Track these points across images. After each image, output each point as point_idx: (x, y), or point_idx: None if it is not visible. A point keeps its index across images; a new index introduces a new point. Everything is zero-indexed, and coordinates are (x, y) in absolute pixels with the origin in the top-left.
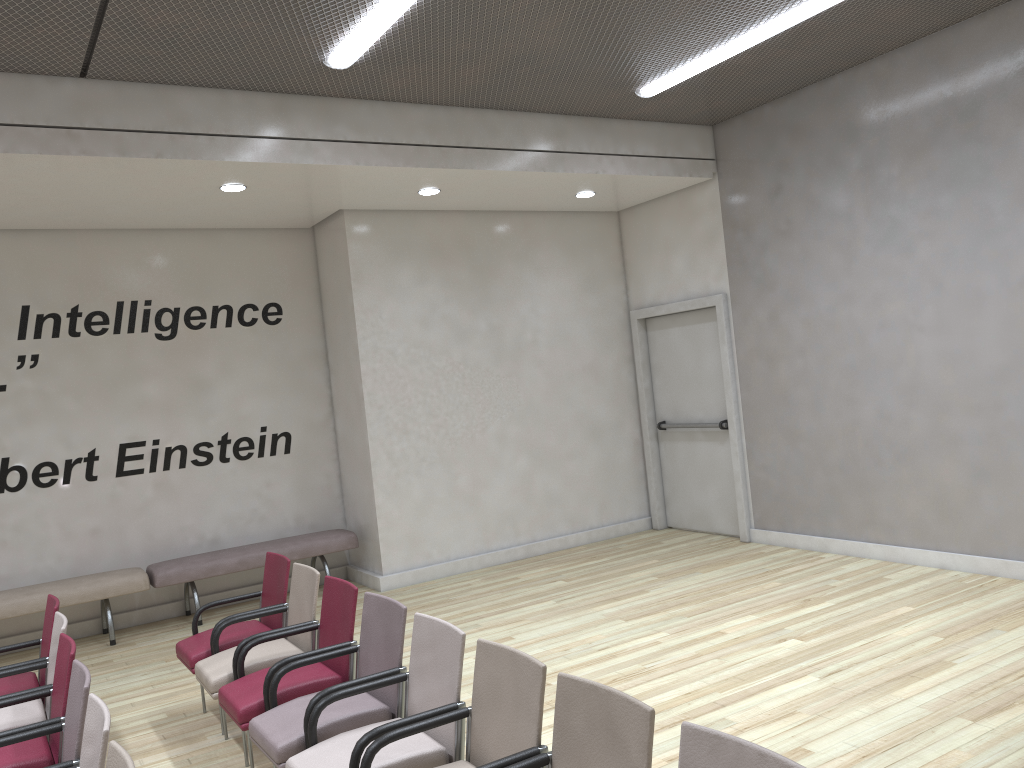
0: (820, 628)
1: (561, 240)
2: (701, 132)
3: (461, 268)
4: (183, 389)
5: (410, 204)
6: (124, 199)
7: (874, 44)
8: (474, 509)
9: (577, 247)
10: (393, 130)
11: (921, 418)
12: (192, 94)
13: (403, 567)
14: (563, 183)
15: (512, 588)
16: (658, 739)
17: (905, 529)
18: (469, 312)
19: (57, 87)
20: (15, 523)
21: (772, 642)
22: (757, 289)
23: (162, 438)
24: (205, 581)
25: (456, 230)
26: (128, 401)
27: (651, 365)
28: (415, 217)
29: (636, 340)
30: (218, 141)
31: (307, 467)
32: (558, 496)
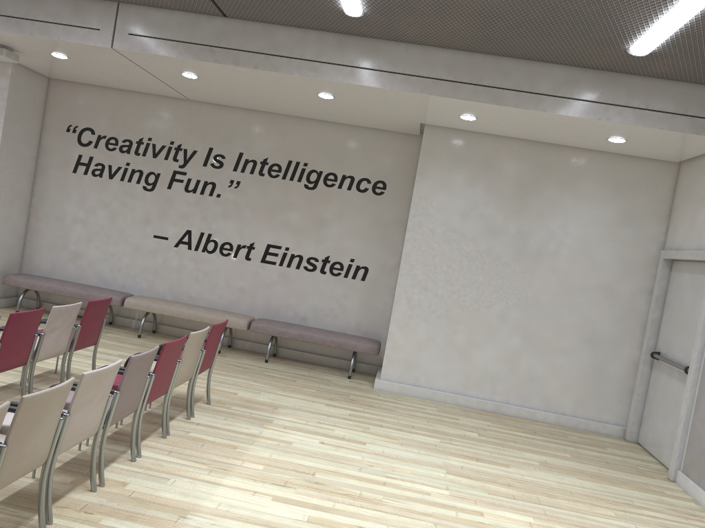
0: None
1: (609, 177)
2: None
3: (507, 182)
4: (311, 222)
5: (468, 126)
6: (275, 96)
7: None
8: (463, 361)
9: (624, 186)
10: (419, 66)
11: None
12: (285, 31)
13: (396, 379)
14: (578, 125)
15: (439, 422)
16: None
17: None
18: (503, 216)
19: (211, 22)
20: (205, 270)
21: None
22: None
23: (291, 247)
24: (291, 341)
25: (511, 153)
26: (278, 220)
27: (665, 301)
28: (479, 137)
29: (657, 276)
30: (293, 62)
31: (373, 293)
32: (540, 378)
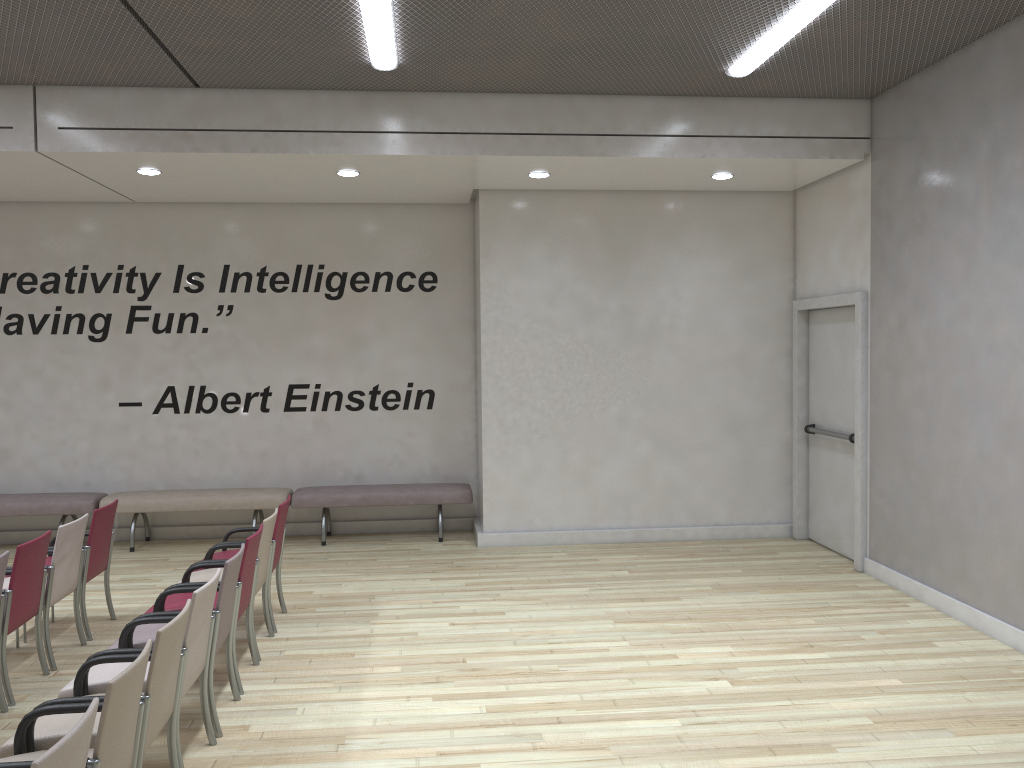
0: (770, 677)
1: (717, 221)
2: (853, 107)
3: (596, 248)
4: (344, 343)
5: (537, 185)
6: (272, 182)
7: (991, 6)
8: (584, 486)
9: (736, 229)
10: (472, 120)
11: (1015, 466)
12: (286, 96)
13: (504, 529)
14: (677, 166)
15: (577, 568)
16: (462, 734)
17: (990, 594)
18: (600, 292)
19: (179, 97)
20: (206, 438)
21: (702, 678)
22: (891, 290)
23: (323, 383)
24: (348, 509)
25: (595, 210)
26: (298, 349)
27: (809, 362)
28: (552, 196)
29: (795, 333)
30: (305, 136)
31: (447, 423)
32: (681, 486)
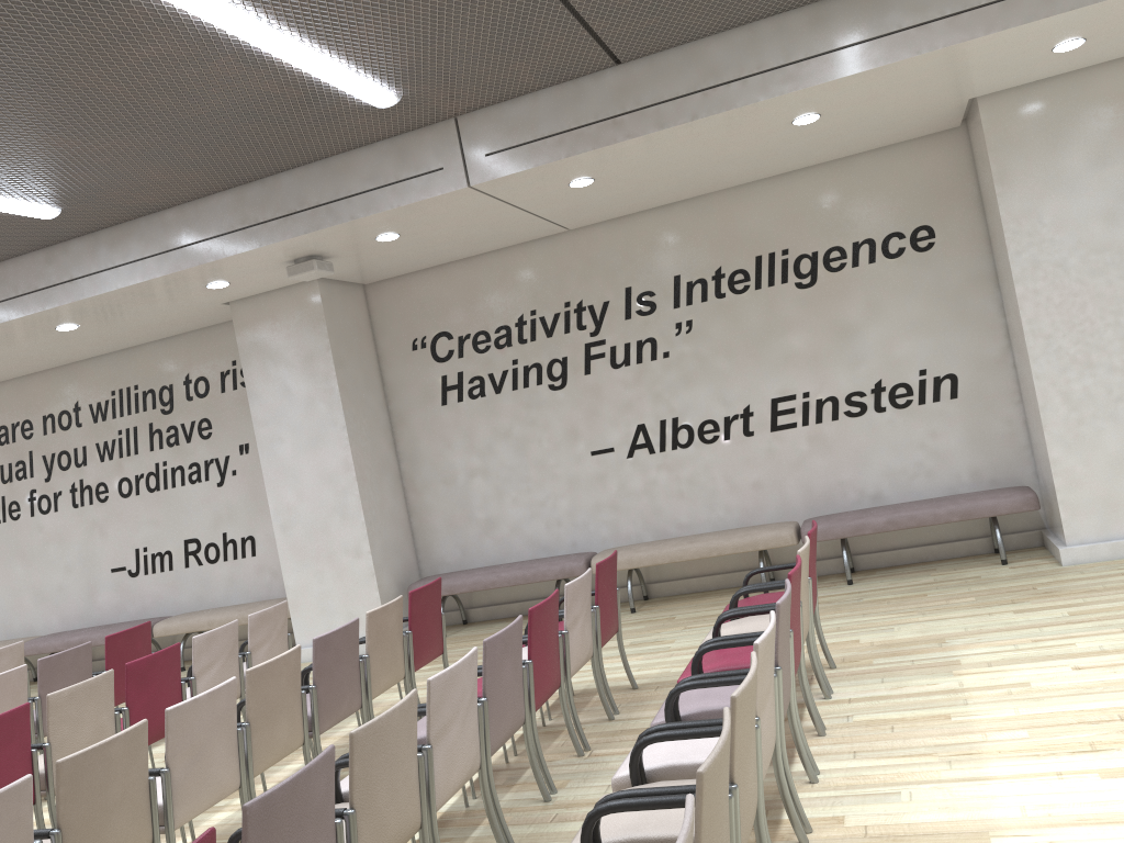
0: None
1: None
2: None
3: None
4: (828, 337)
5: (1063, 65)
6: (715, 159)
7: None
8: None
9: None
10: None
11: None
12: (720, 41)
13: (1096, 537)
14: None
15: None
16: None
17: None
18: None
19: (600, 81)
20: (688, 476)
21: None
22: None
23: (811, 390)
24: (869, 538)
25: None
26: (775, 355)
27: None
28: (1085, 77)
29: None
30: (751, 82)
31: (980, 413)
32: None
